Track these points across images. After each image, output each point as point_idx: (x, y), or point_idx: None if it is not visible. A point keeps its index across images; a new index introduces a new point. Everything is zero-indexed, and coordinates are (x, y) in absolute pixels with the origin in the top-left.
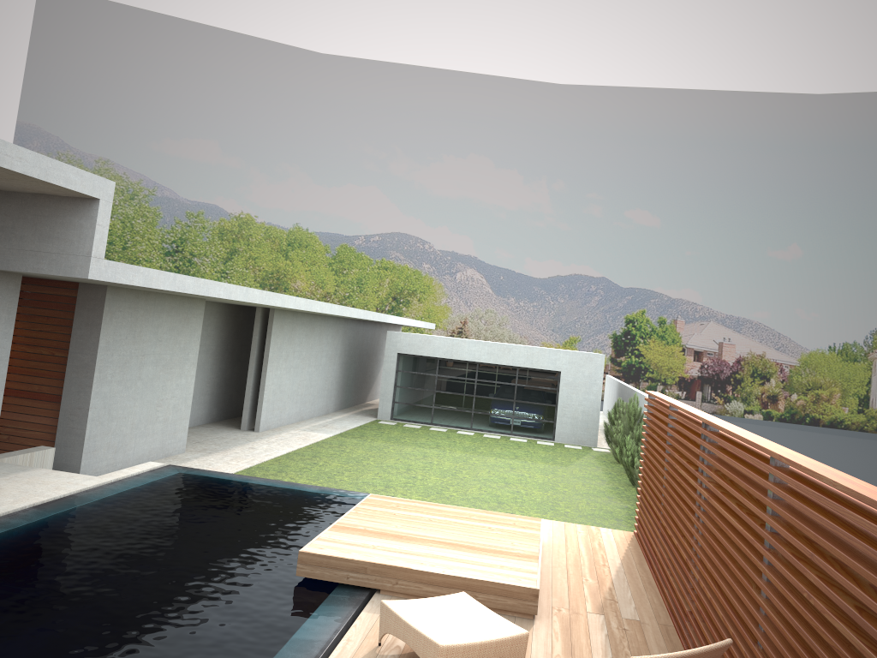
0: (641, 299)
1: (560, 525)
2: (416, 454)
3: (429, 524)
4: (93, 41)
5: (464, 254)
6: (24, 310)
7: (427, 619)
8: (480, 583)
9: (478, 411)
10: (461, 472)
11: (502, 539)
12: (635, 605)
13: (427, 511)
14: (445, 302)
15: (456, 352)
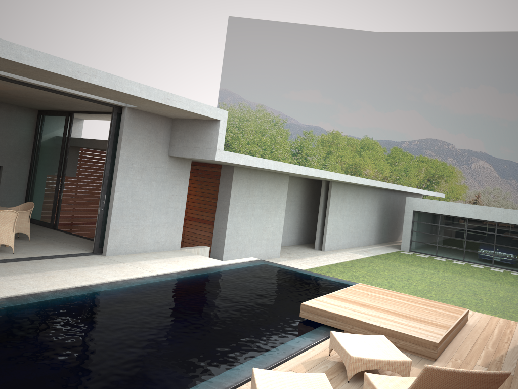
0: None
1: (487, 317)
2: (418, 271)
3: (386, 302)
4: (254, 42)
5: (477, 151)
6: (199, 179)
7: (353, 343)
8: (401, 334)
9: (468, 250)
10: (444, 284)
11: (430, 315)
12: (515, 367)
13: (390, 295)
14: (464, 183)
15: (452, 211)
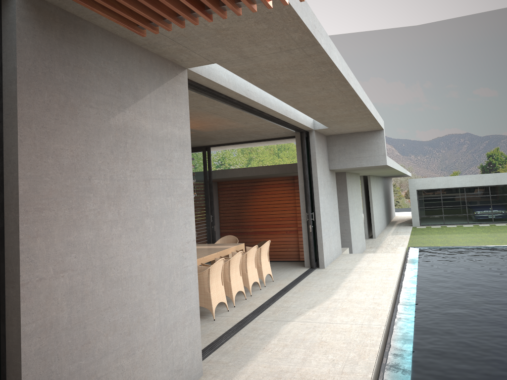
0: (495, 141)
1: None
2: (466, 236)
3: None
4: None
5: None
6: None
7: None
8: None
9: (470, 213)
10: (504, 240)
11: None
12: None
13: None
14: None
15: (451, 183)
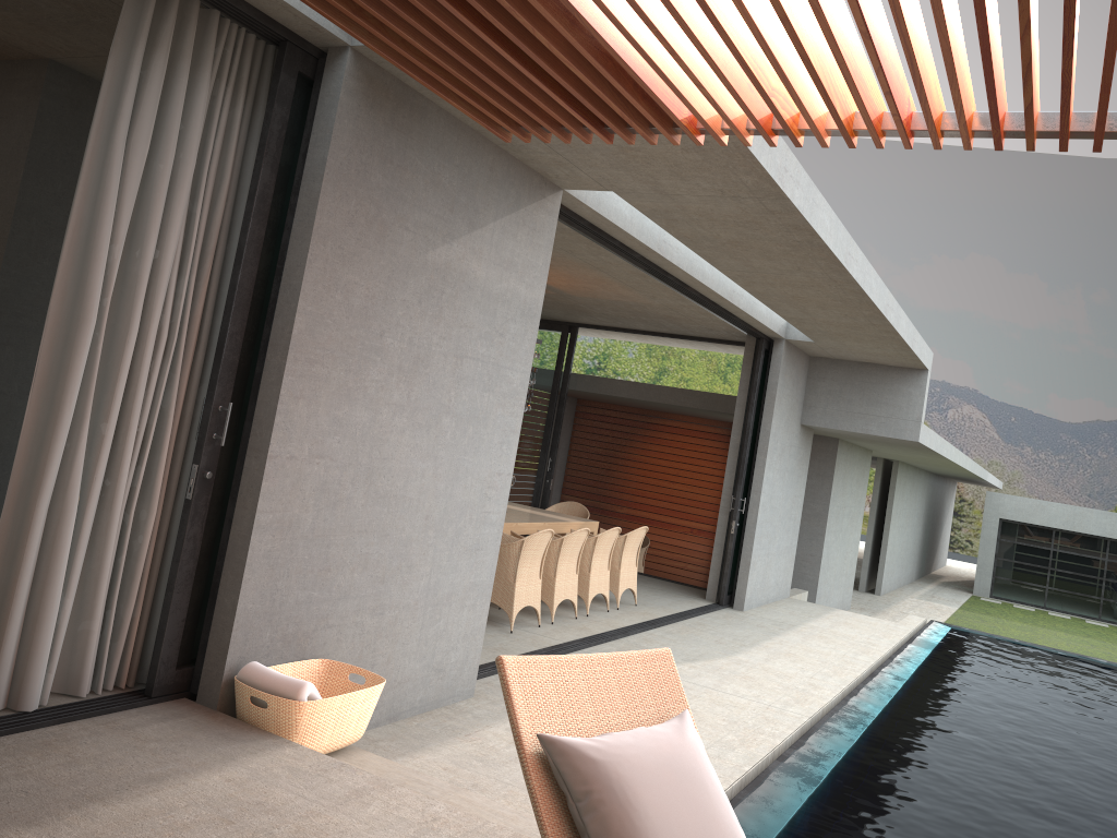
0: None
1: None
2: (1078, 641)
3: None
4: None
5: (959, 385)
6: None
7: None
8: None
9: (1109, 599)
10: None
11: None
12: None
13: None
14: None
15: (1080, 523)
